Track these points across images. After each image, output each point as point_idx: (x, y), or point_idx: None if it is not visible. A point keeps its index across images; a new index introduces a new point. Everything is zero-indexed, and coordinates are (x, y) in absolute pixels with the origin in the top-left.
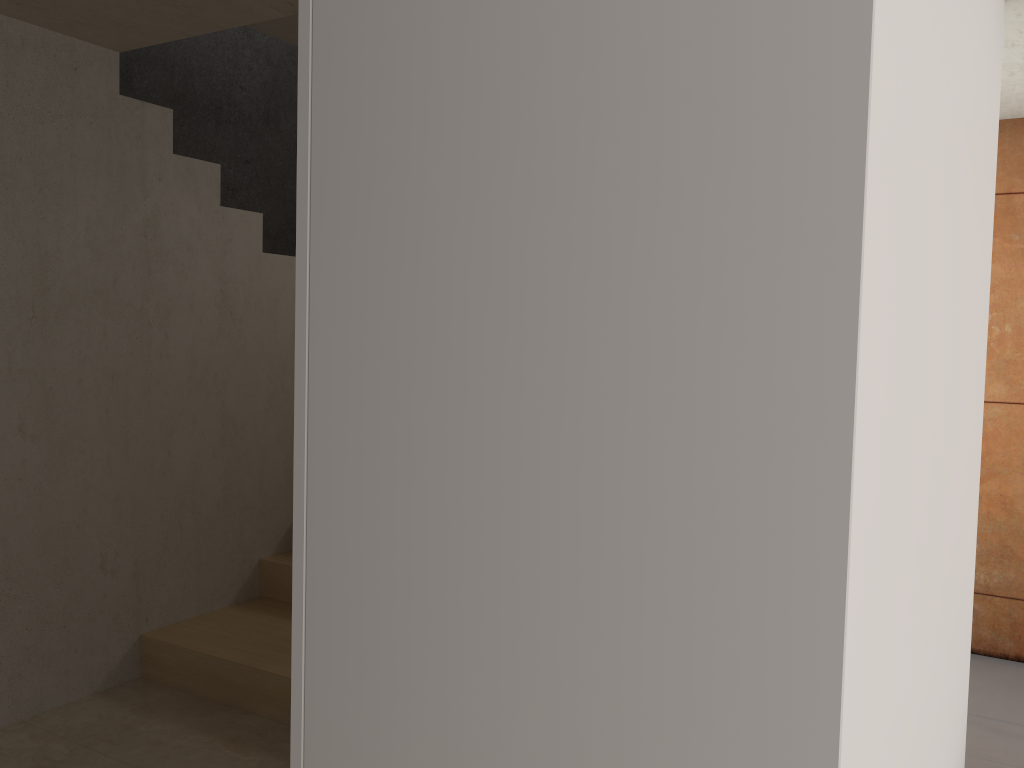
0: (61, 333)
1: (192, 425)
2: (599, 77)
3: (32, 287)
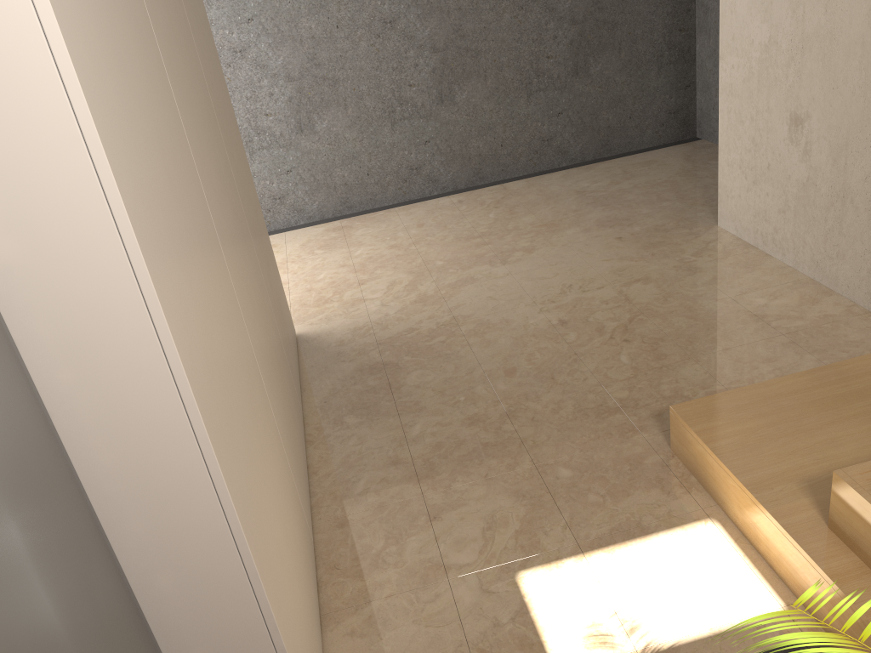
0: None
1: None
2: None
3: None
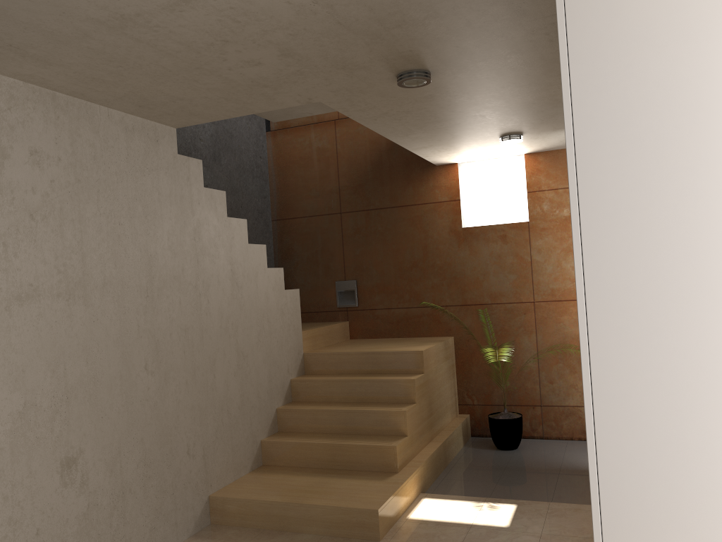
0: (160, 305)
1: (223, 357)
2: None
3: (146, 277)
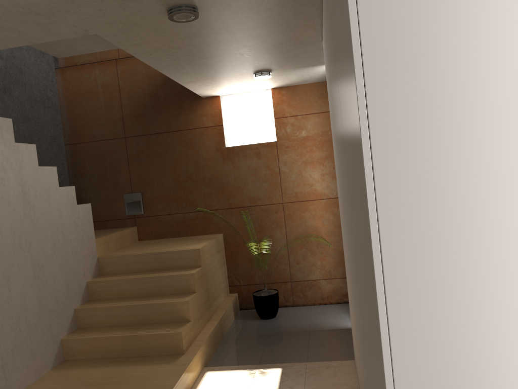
0: None
1: (18, 271)
2: (517, 83)
3: None
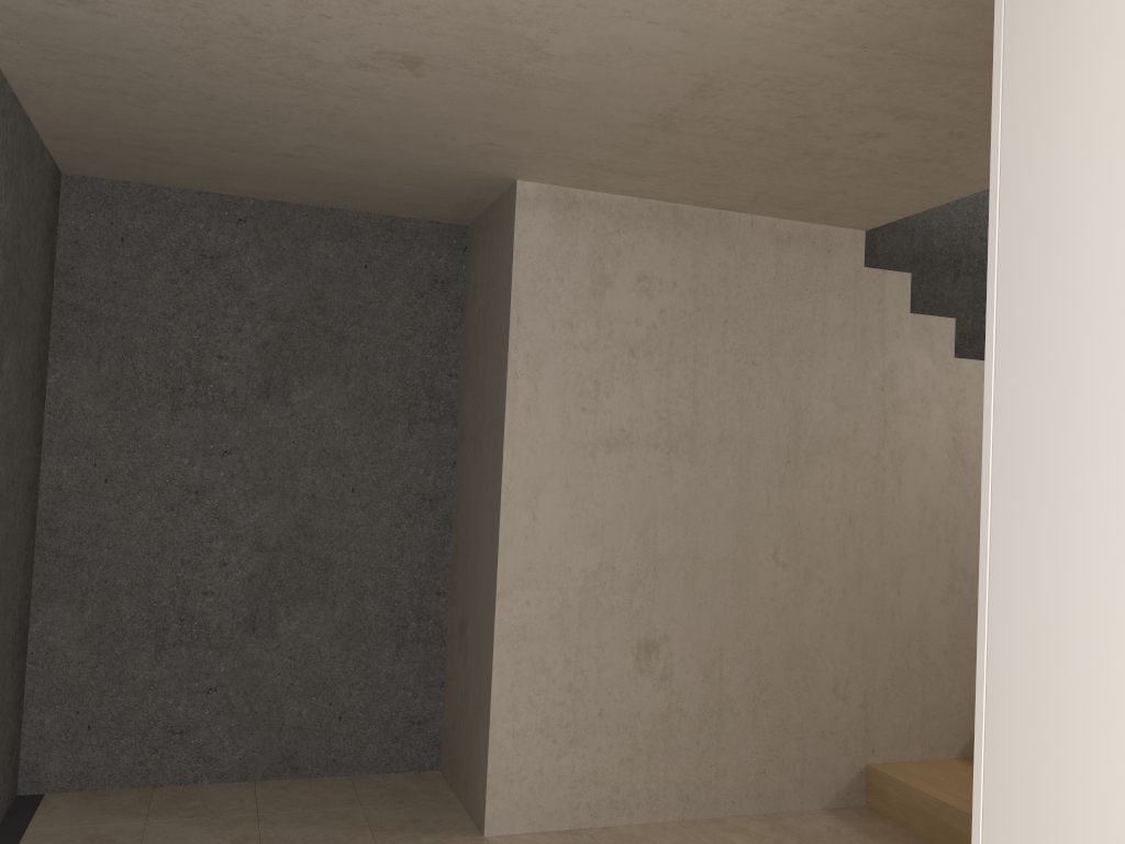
0: (808, 476)
1: (921, 568)
2: None
3: (787, 436)
